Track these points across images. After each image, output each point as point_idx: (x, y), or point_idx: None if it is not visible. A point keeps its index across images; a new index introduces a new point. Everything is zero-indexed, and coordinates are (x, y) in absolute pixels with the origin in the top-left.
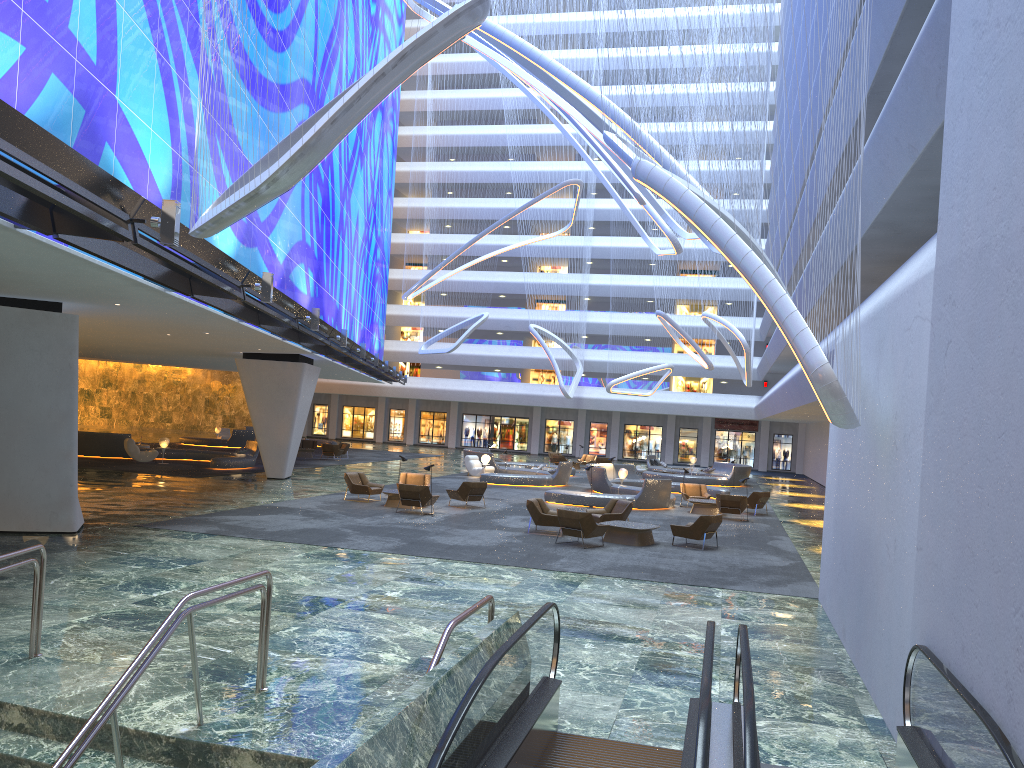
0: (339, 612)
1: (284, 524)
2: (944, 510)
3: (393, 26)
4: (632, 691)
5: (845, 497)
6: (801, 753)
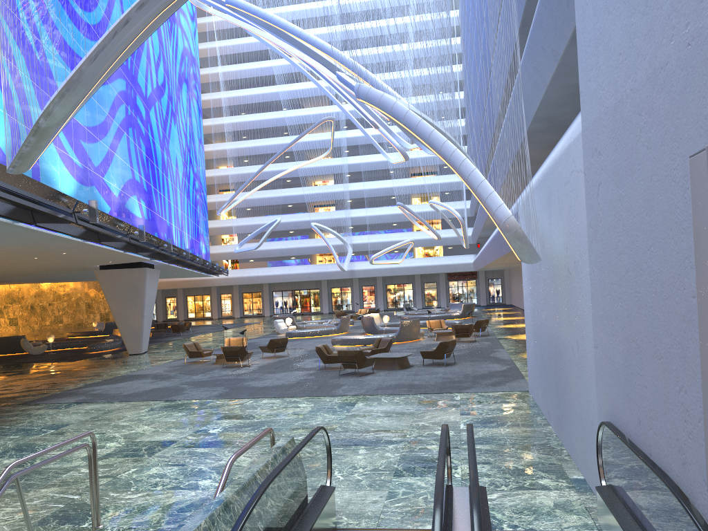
0: (171, 451)
1: (137, 387)
2: (611, 315)
3: (187, 22)
4: (395, 484)
5: (538, 315)
6: (526, 516)
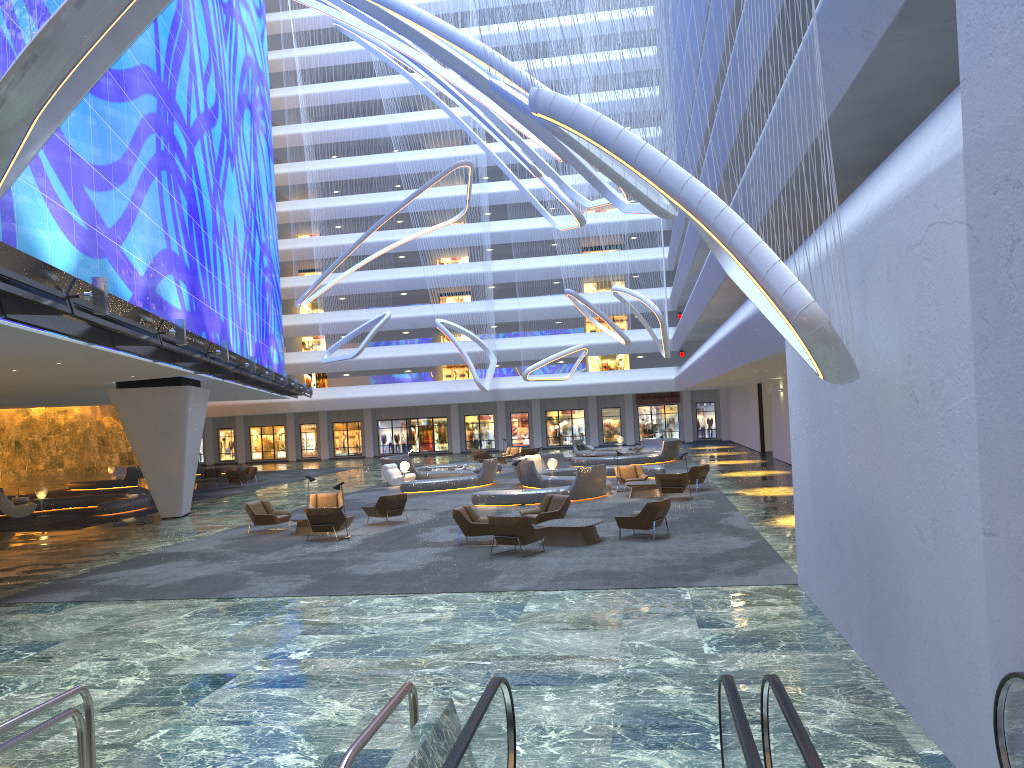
0: (227, 695)
1: (173, 575)
2: None
3: (252, 17)
4: (617, 764)
5: (827, 467)
6: None
